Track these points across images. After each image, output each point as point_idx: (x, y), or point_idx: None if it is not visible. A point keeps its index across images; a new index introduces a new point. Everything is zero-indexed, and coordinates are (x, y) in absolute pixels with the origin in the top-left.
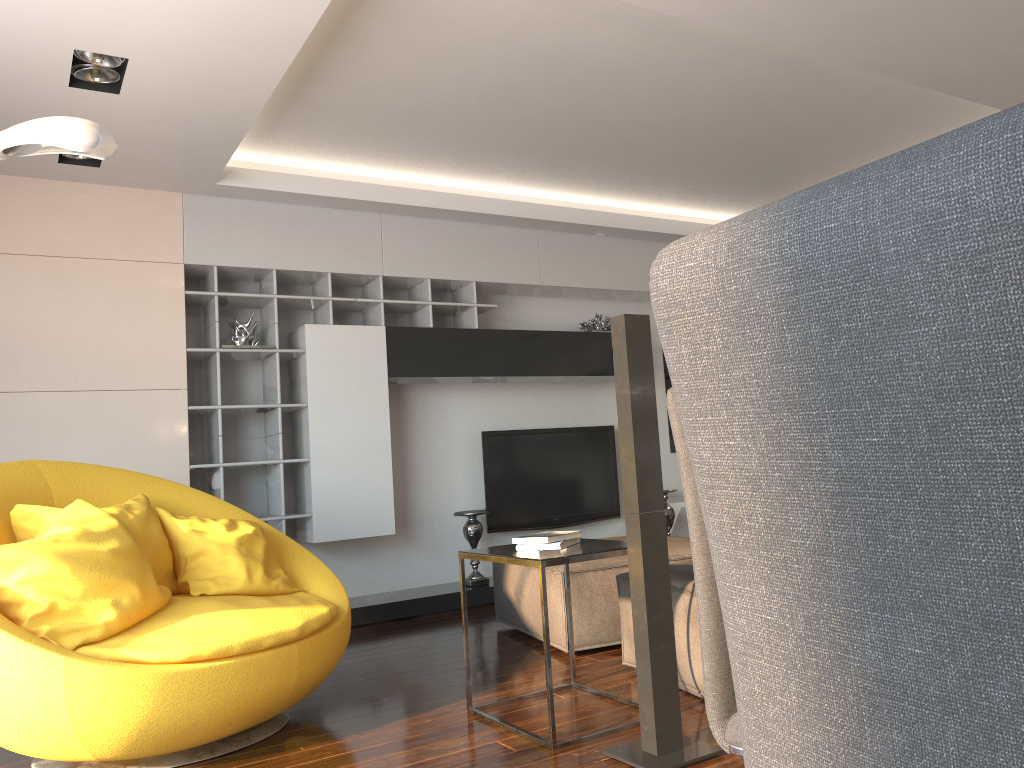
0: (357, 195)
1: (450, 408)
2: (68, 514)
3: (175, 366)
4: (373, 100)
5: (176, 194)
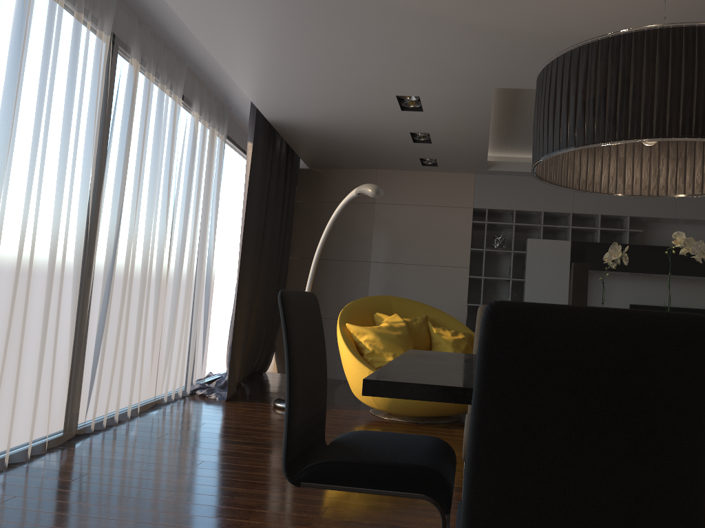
0: None
1: (613, 288)
2: (390, 319)
3: (465, 256)
4: None
5: (472, 174)
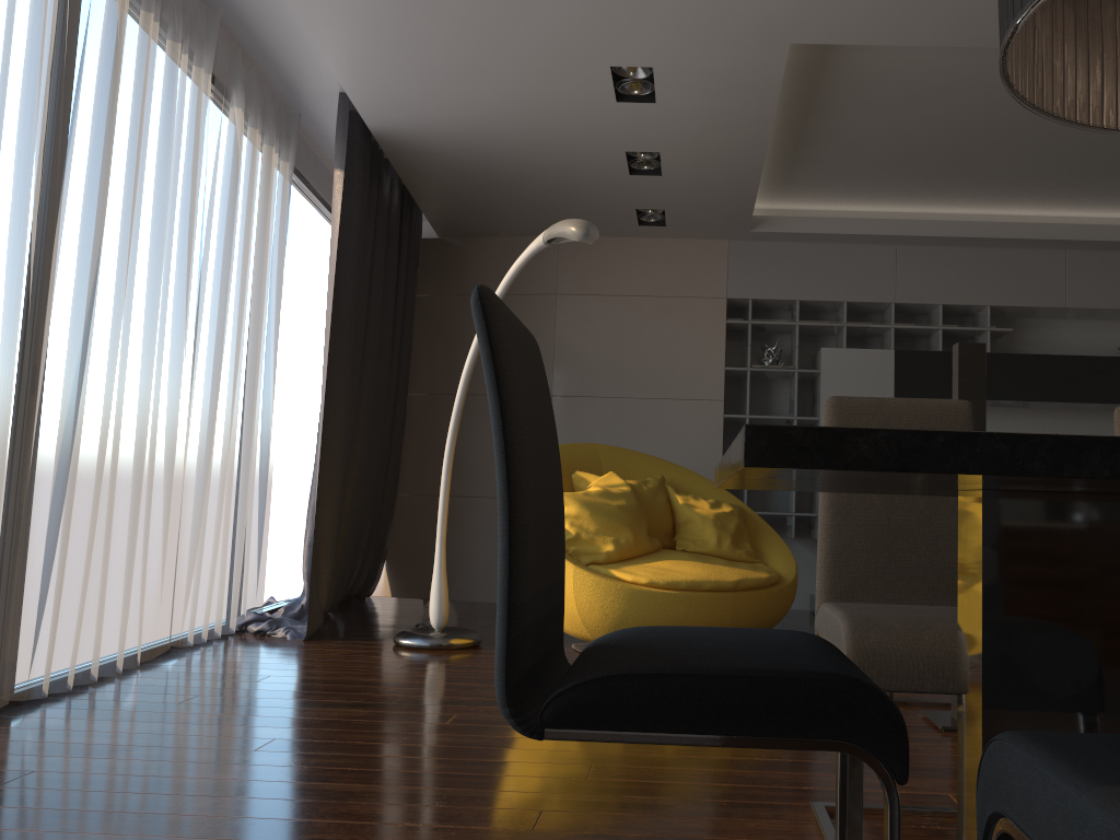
0: (869, 230)
1: None
2: (603, 480)
3: (715, 381)
4: (860, 150)
5: (723, 241)
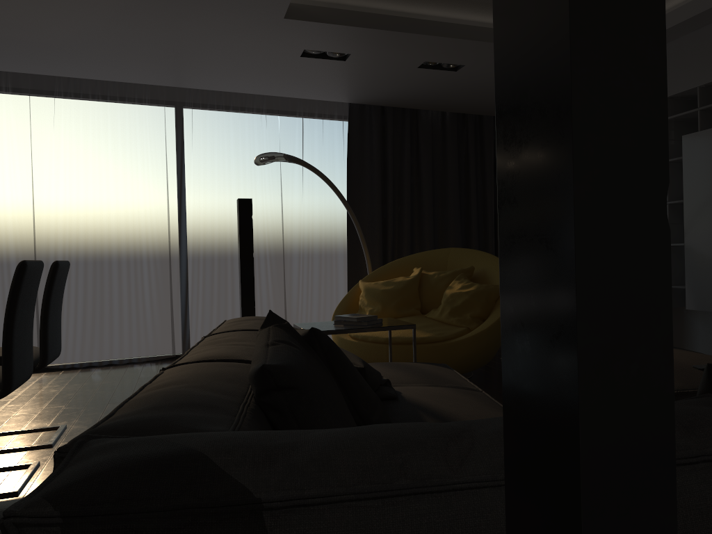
0: (685, 16)
1: None
2: (413, 273)
3: None
4: None
5: None
